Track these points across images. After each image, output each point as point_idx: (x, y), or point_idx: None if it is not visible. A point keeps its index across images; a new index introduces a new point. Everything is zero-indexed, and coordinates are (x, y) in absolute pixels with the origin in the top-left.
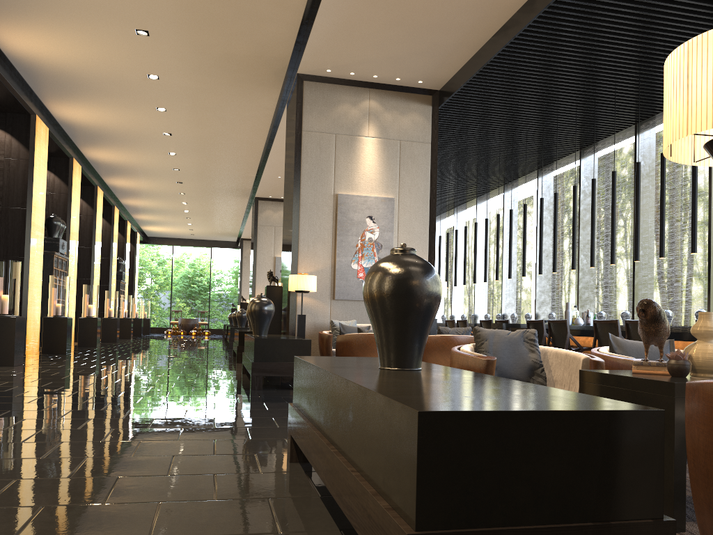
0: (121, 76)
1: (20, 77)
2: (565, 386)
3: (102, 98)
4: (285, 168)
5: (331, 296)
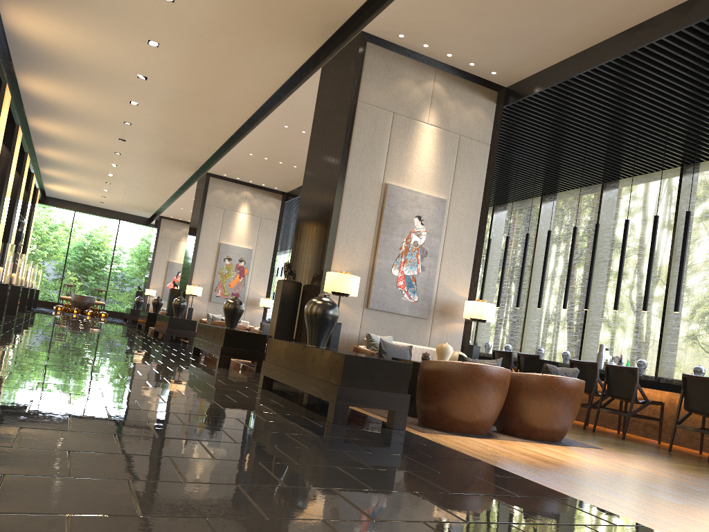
0: None
1: None
2: None
3: (83, 12)
4: (313, 143)
5: (365, 304)
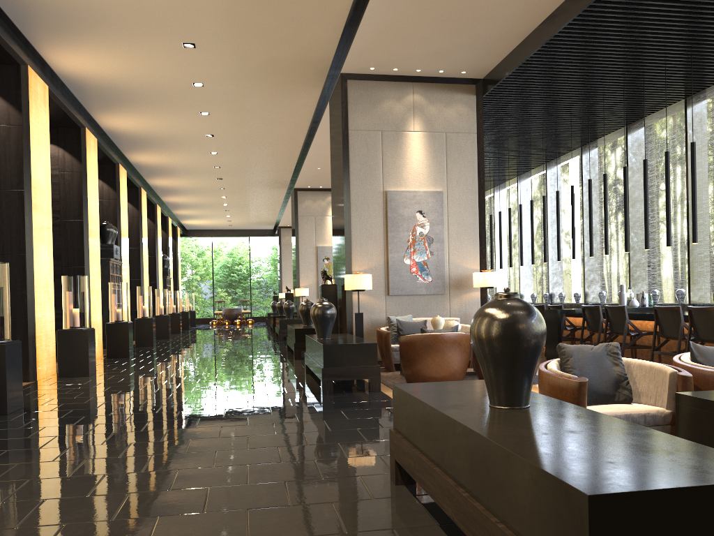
0: (167, 86)
1: (70, 94)
2: (651, 398)
3: (148, 107)
4: (332, 167)
5: (386, 292)
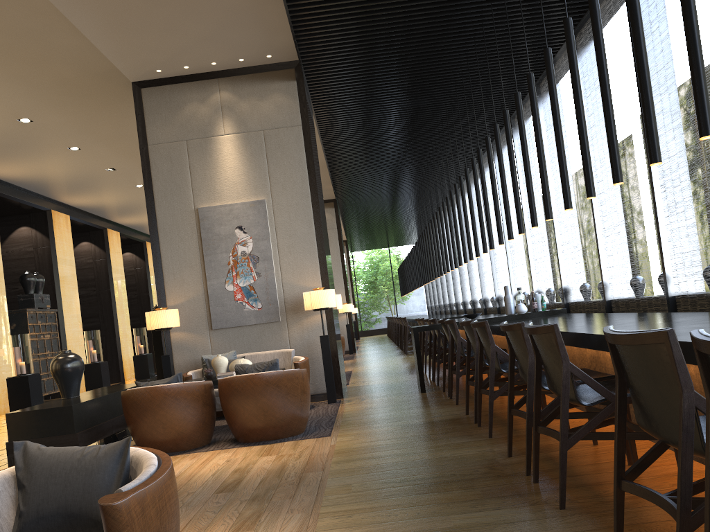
0: None
1: None
2: None
3: (11, 151)
4: None
5: (209, 326)
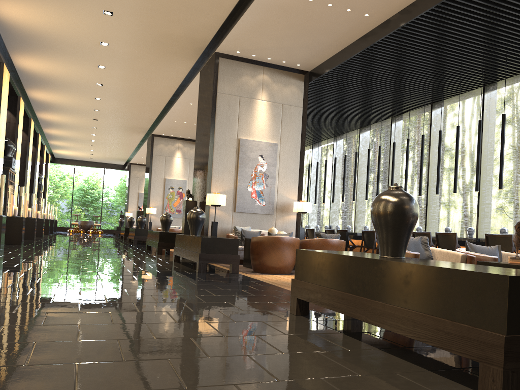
0: (79, 41)
1: None
2: None
3: (58, 55)
4: (198, 117)
5: (233, 209)
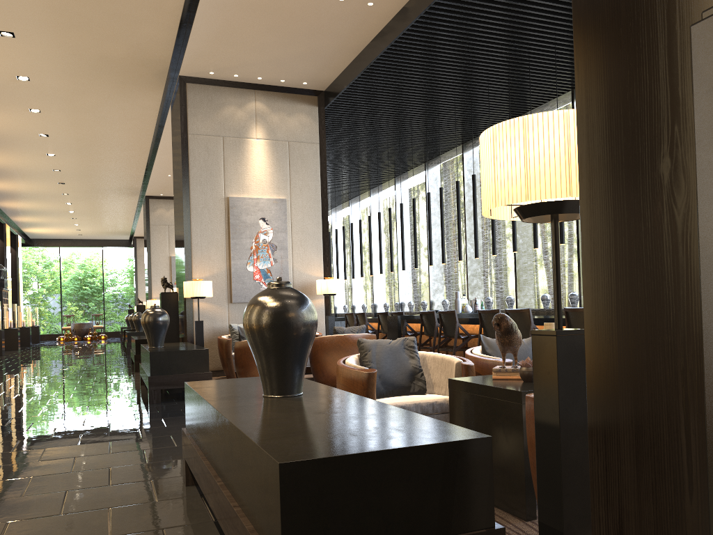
0: None
1: None
2: (442, 388)
3: None
4: (174, 171)
5: (229, 299)
